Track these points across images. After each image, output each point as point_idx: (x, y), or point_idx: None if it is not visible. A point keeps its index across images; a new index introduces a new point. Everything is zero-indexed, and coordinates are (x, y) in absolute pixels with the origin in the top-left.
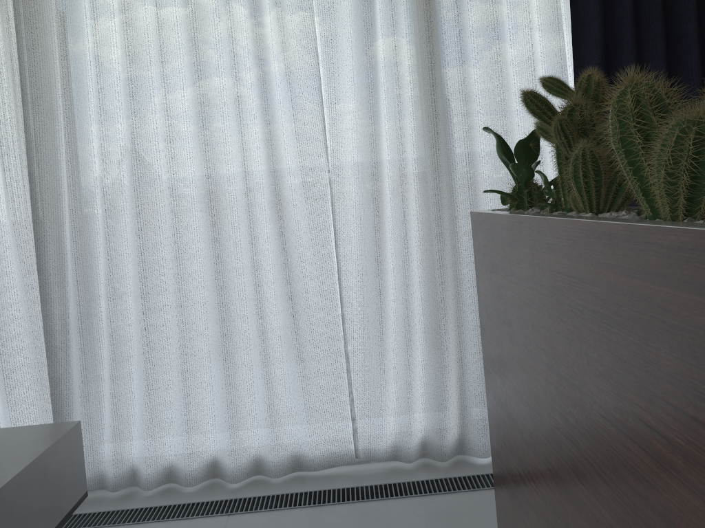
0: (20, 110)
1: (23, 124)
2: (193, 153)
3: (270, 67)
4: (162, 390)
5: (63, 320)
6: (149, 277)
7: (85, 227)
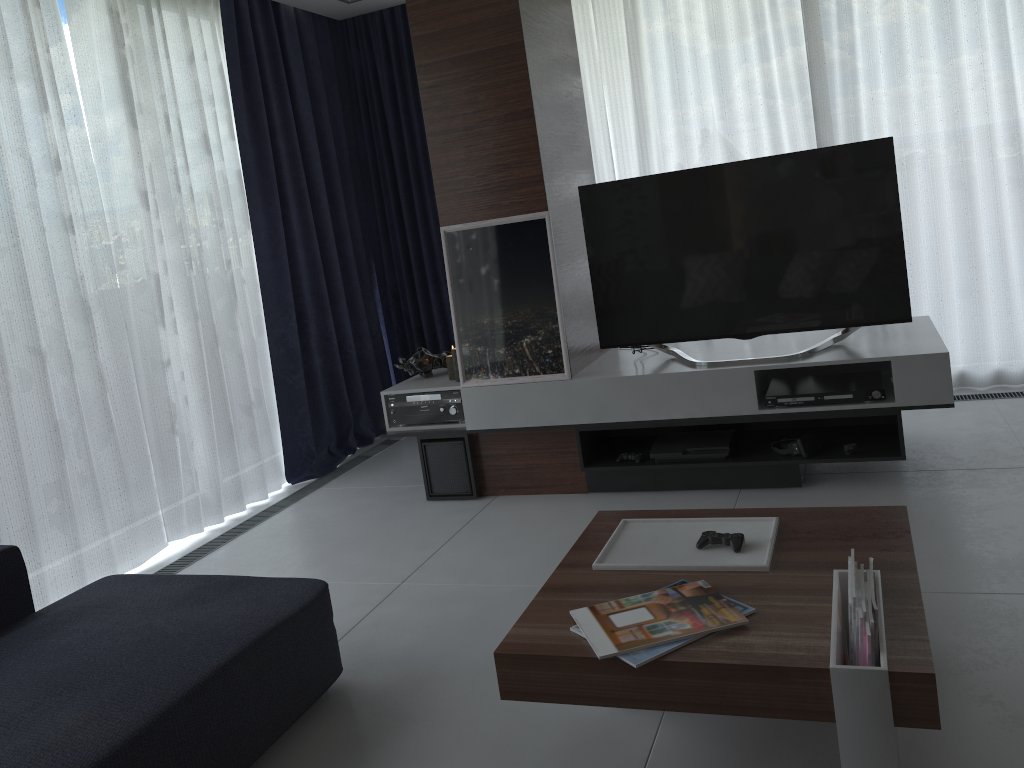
0: (810, 123)
1: (812, 133)
2: (945, 145)
3: (1013, 73)
4: None
5: None
6: (913, 238)
7: None
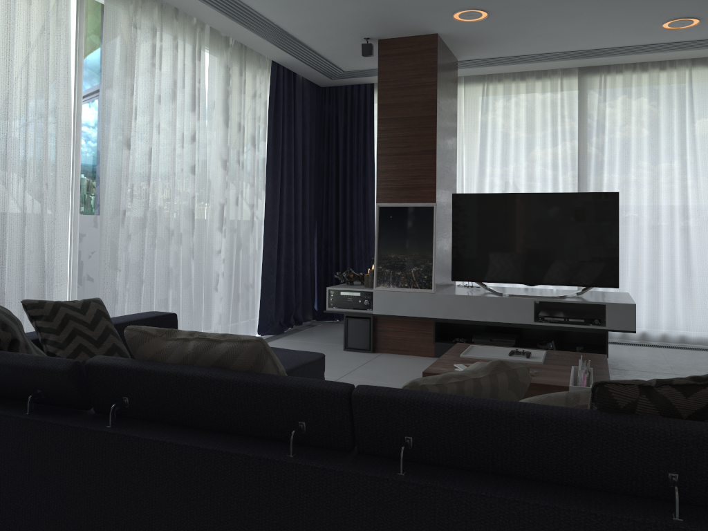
0: (575, 183)
1: (575, 188)
2: (647, 205)
3: (686, 172)
4: None
5: None
6: (624, 253)
7: None
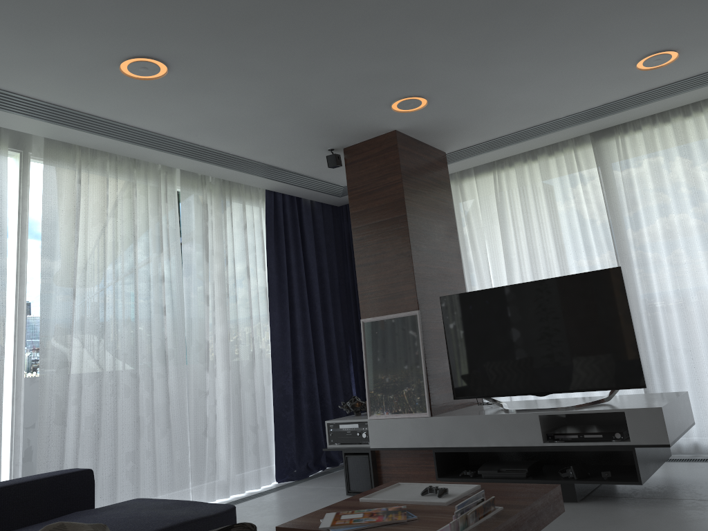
0: (614, 263)
1: None
2: (707, 276)
3: None
4: (707, 401)
5: (647, 363)
6: (692, 340)
7: (654, 316)
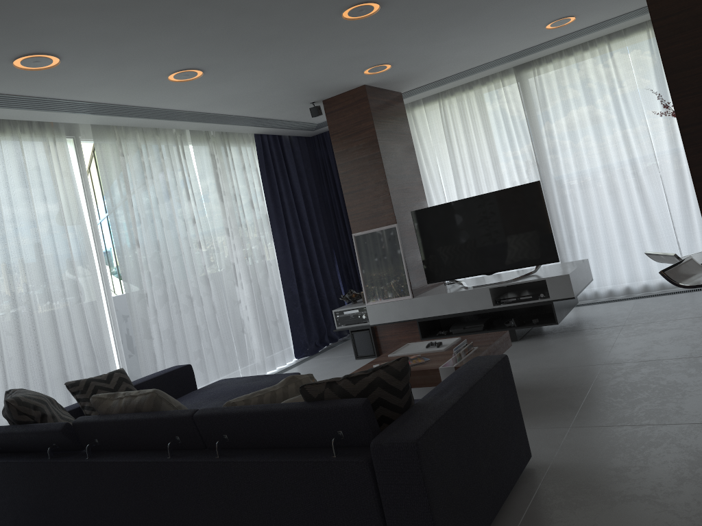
0: (536, 168)
1: (537, 172)
2: (602, 173)
3: (628, 136)
4: (602, 262)
5: (561, 240)
6: (592, 220)
7: (565, 205)
